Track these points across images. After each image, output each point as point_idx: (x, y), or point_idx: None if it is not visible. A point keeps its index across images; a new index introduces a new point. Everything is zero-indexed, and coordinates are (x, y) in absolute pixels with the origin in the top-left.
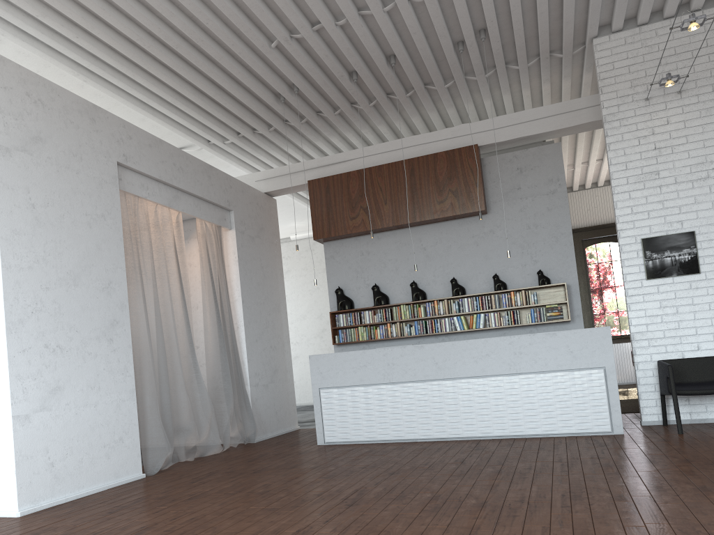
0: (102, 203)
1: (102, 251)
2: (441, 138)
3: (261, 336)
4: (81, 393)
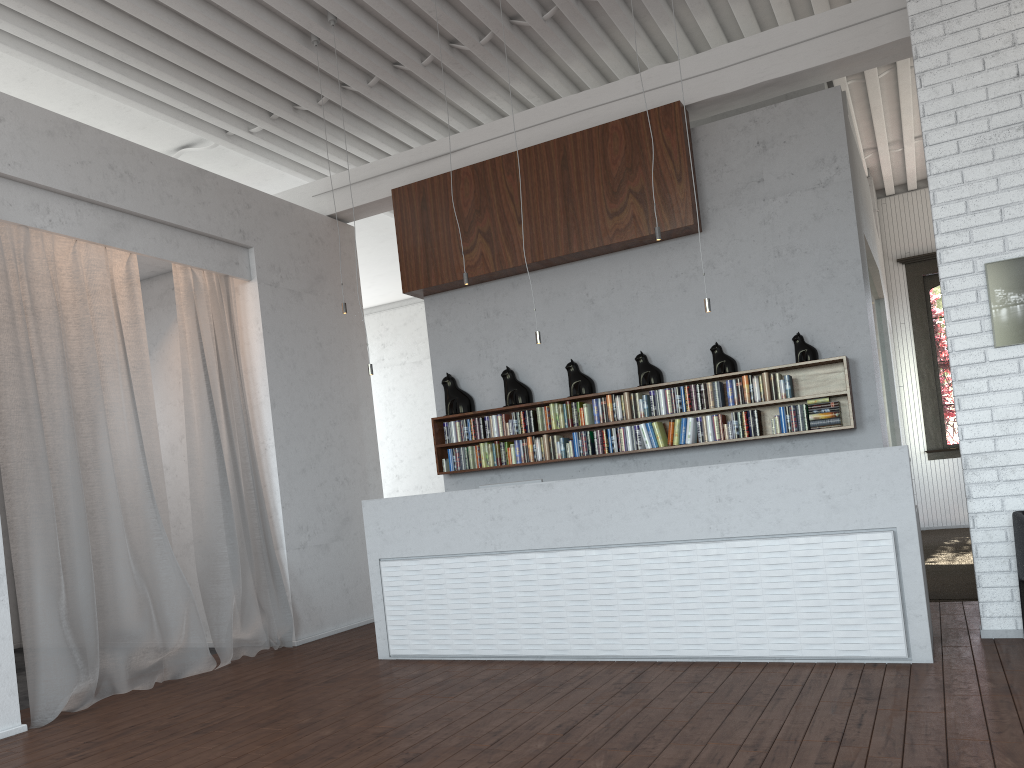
0: None
1: None
2: (617, 97)
3: (315, 463)
4: None
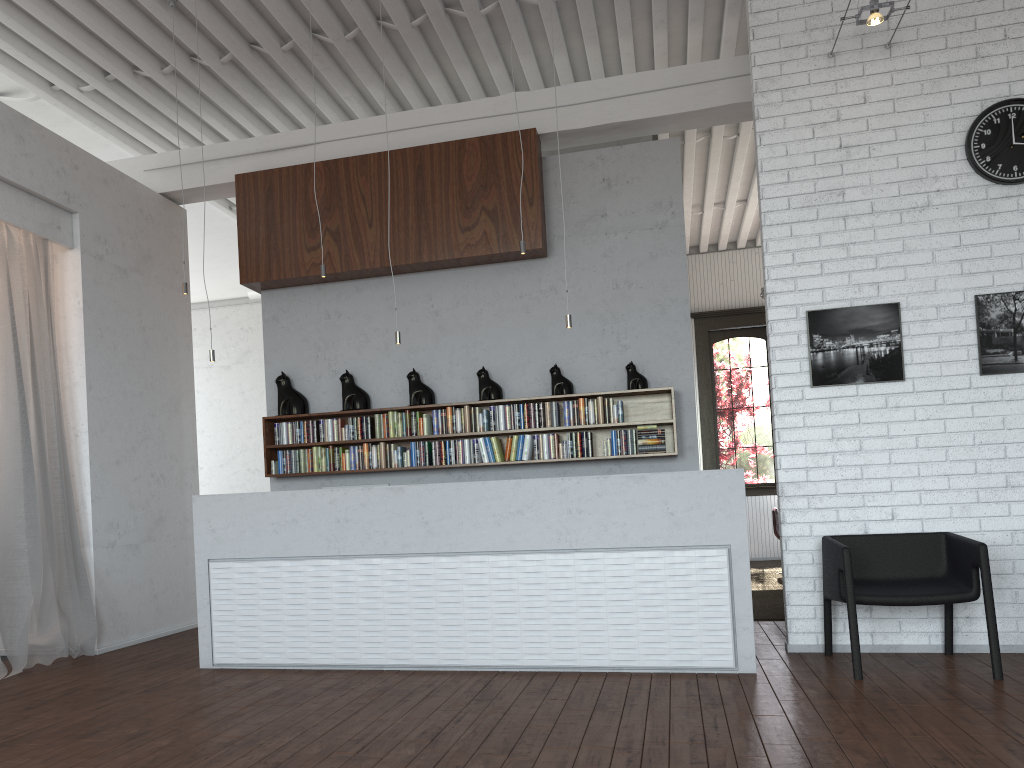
0: None
1: None
2: (474, 116)
3: (131, 455)
4: None
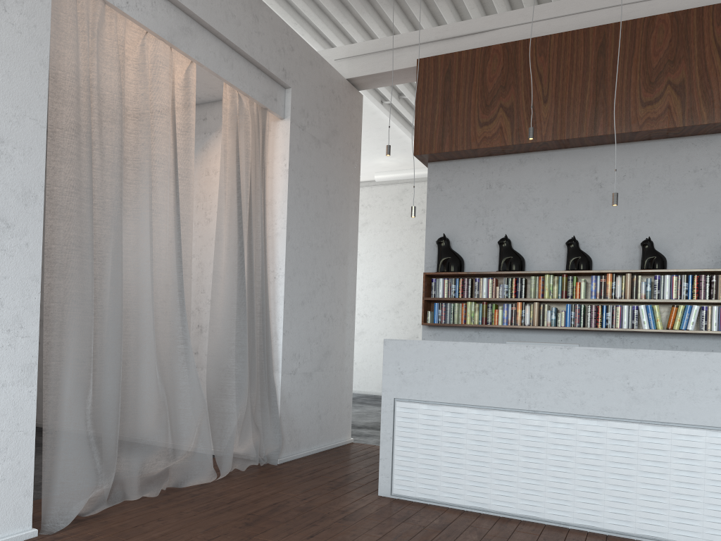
0: None
1: None
2: None
3: (312, 298)
4: None
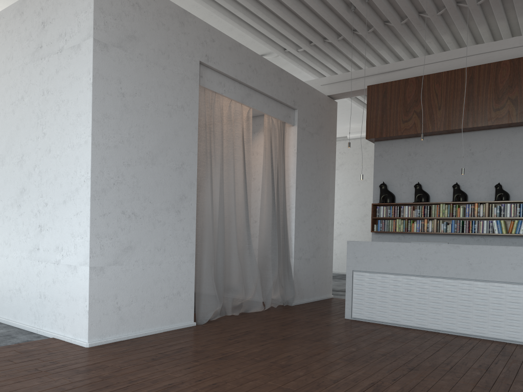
0: (183, 96)
1: (179, 137)
2: (507, 47)
3: (309, 218)
4: (149, 253)
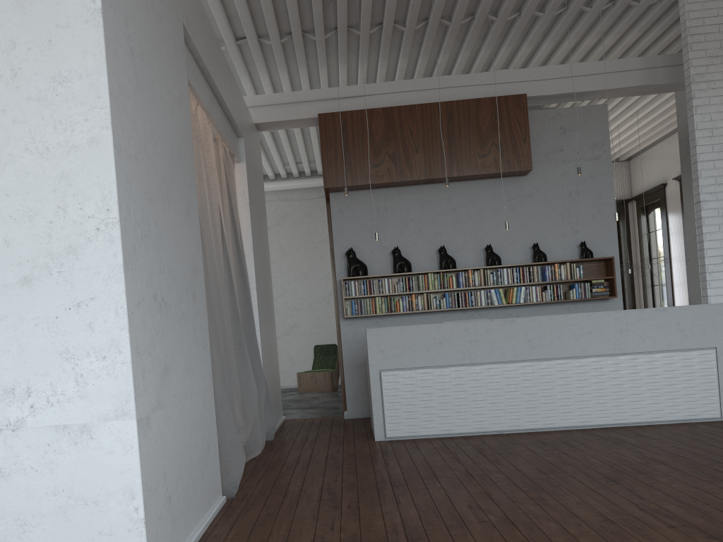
0: (178, 80)
1: (182, 156)
2: (479, 83)
3: (263, 304)
4: (182, 379)
